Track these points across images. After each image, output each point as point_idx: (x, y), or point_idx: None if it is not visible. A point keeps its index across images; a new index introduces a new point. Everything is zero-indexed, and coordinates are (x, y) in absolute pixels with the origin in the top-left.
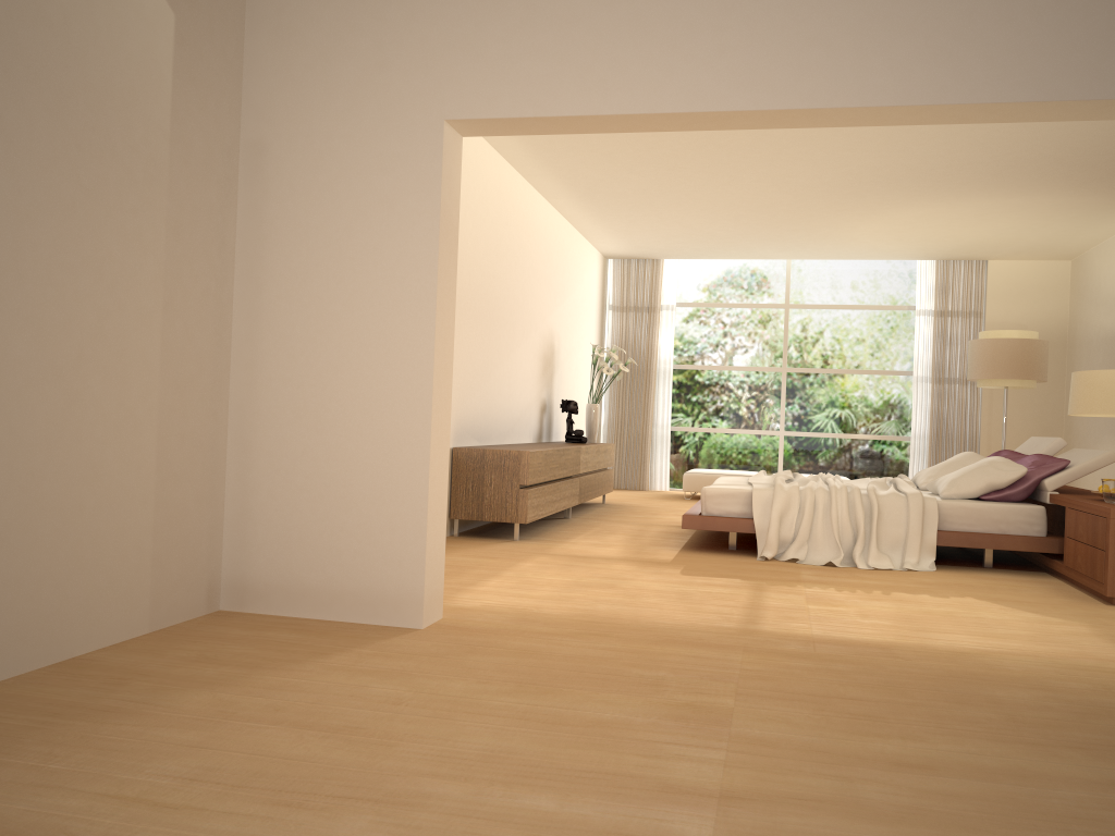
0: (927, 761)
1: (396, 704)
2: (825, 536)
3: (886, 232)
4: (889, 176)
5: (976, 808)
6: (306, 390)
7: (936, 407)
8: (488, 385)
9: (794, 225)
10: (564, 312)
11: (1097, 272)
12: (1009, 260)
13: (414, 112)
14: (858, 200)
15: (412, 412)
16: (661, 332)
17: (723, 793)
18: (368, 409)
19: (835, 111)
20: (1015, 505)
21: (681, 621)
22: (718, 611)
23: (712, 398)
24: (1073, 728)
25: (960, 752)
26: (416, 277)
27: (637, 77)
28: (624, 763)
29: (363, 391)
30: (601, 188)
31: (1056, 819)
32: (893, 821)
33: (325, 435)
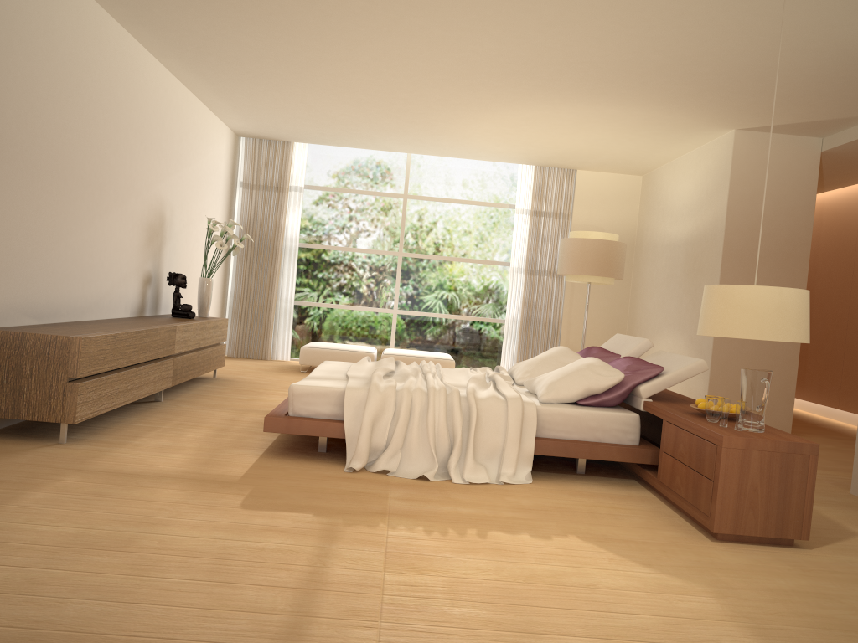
0: None
1: None
2: (421, 443)
3: (496, 133)
4: (504, 69)
5: None
6: None
7: (528, 295)
8: (54, 254)
9: (413, 117)
10: (180, 183)
11: (665, 187)
12: (594, 171)
13: None
14: (473, 95)
15: None
16: (289, 212)
17: None
18: None
19: None
20: (612, 413)
21: None
22: (255, 603)
23: (334, 277)
24: None
25: None
26: None
27: None
28: None
29: None
30: (212, 50)
31: None
32: None
33: None
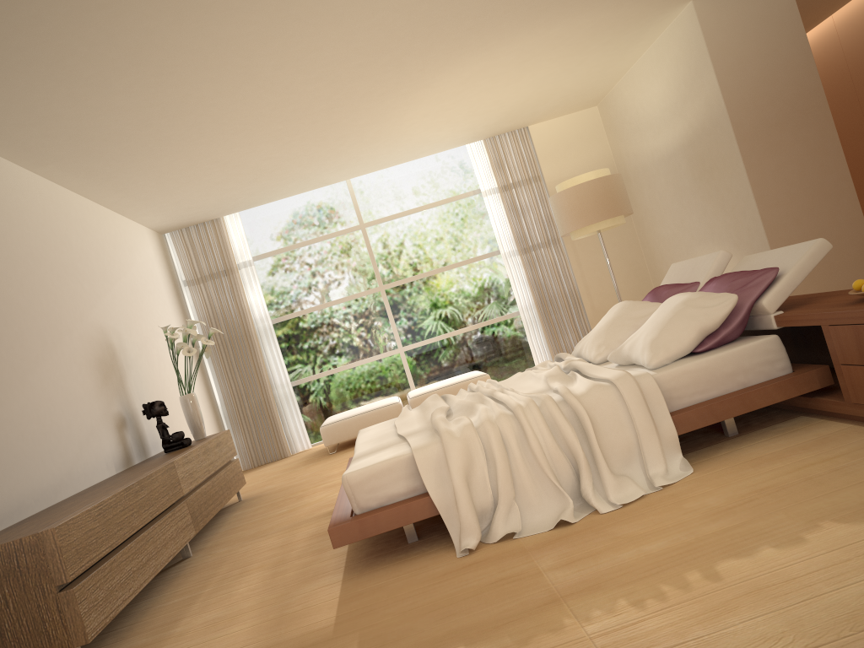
0: None
1: None
2: (536, 481)
3: (435, 114)
4: (427, 21)
5: None
6: None
7: (532, 276)
8: None
9: (341, 131)
10: (117, 302)
11: (630, 103)
12: (546, 121)
13: None
14: (400, 72)
15: None
16: (247, 291)
17: None
18: None
19: None
20: (744, 346)
21: None
22: None
23: (323, 340)
24: None
25: None
26: None
27: None
28: None
29: None
30: (90, 132)
31: None
32: None
33: None
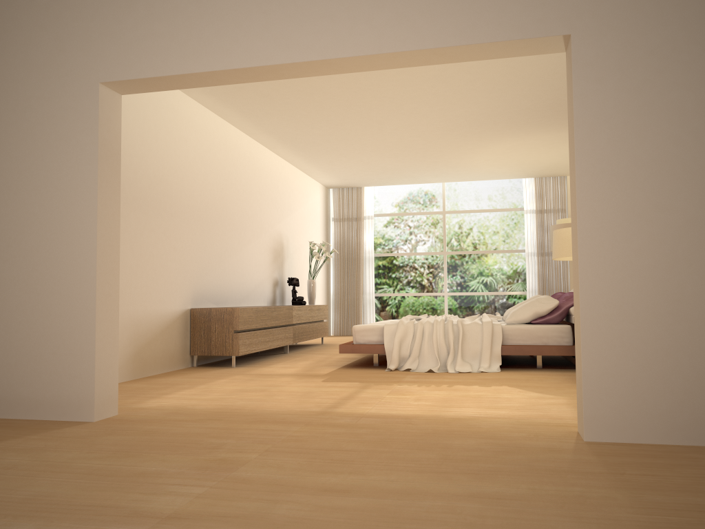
0: (349, 487)
1: (8, 469)
2: (430, 352)
3: (494, 160)
4: (476, 121)
5: (348, 516)
6: (18, 265)
7: (541, 271)
8: (222, 268)
9: (434, 159)
10: (291, 222)
11: None
12: None
13: (80, 79)
14: (465, 139)
15: (84, 275)
16: (365, 233)
17: (171, 515)
18: (57, 275)
19: (341, 60)
20: (551, 325)
21: (285, 408)
22: (318, 401)
23: (401, 274)
24: (482, 461)
25: (381, 480)
26: (84, 185)
27: (216, 47)
28: (123, 499)
29: (53, 263)
30: (300, 140)
31: (399, 520)
32: (274, 528)
33: (30, 295)
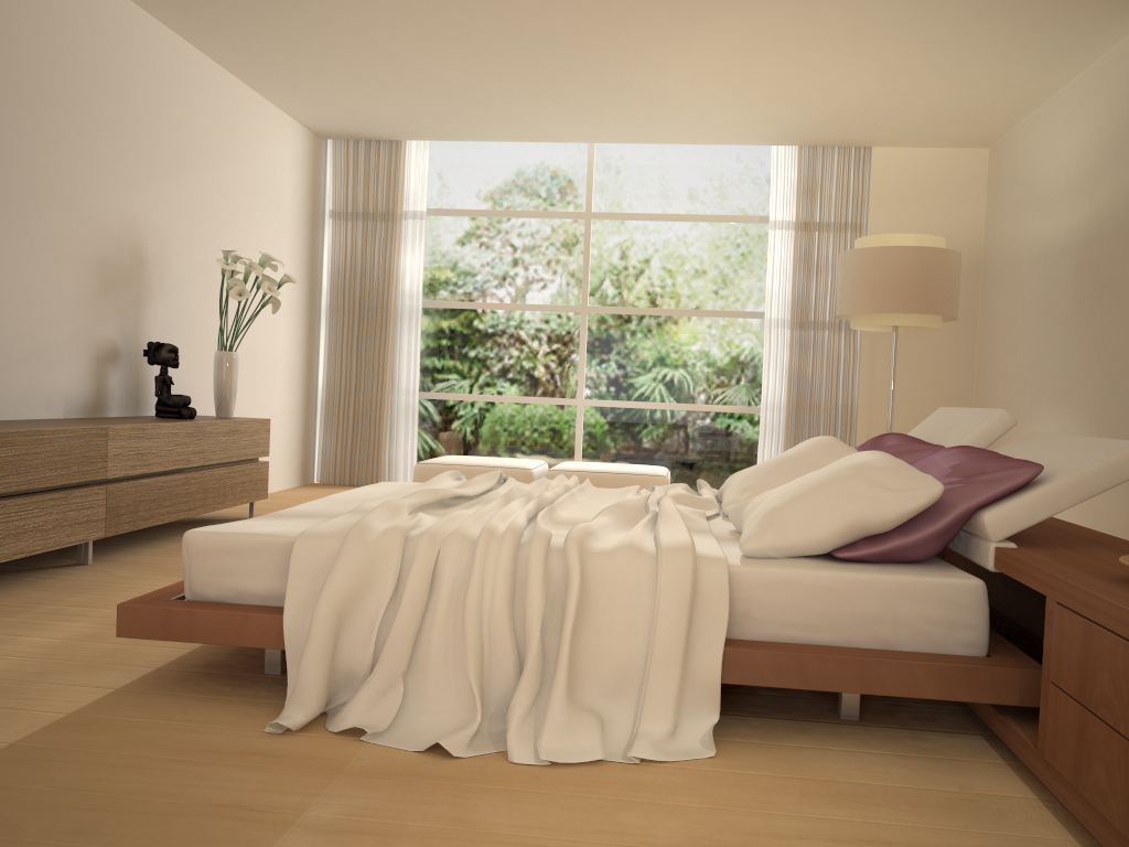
0: None
1: None
2: (450, 661)
3: (714, 77)
4: None
5: None
6: None
7: (797, 364)
8: None
9: (563, 57)
10: (182, 197)
11: (1031, 155)
12: (903, 147)
13: None
14: None
15: None
16: (405, 252)
17: None
18: None
19: None
20: (915, 578)
21: None
22: None
23: (482, 351)
24: None
25: None
26: None
27: None
28: None
29: None
30: None
31: None
32: None
33: None
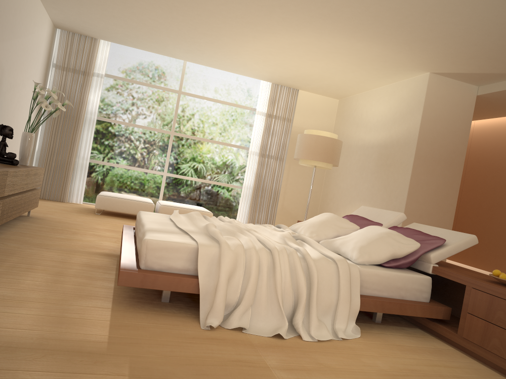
0: None
1: None
2: (269, 300)
3: (262, 53)
4: None
5: None
6: None
7: (259, 171)
8: None
9: (207, 30)
10: (11, 50)
11: (360, 108)
12: (310, 92)
13: None
14: (267, 16)
15: None
16: (91, 91)
17: None
18: None
19: None
20: (413, 275)
21: None
22: None
23: (122, 144)
24: None
25: None
26: None
27: None
28: None
29: None
30: None
31: None
32: None
33: None
